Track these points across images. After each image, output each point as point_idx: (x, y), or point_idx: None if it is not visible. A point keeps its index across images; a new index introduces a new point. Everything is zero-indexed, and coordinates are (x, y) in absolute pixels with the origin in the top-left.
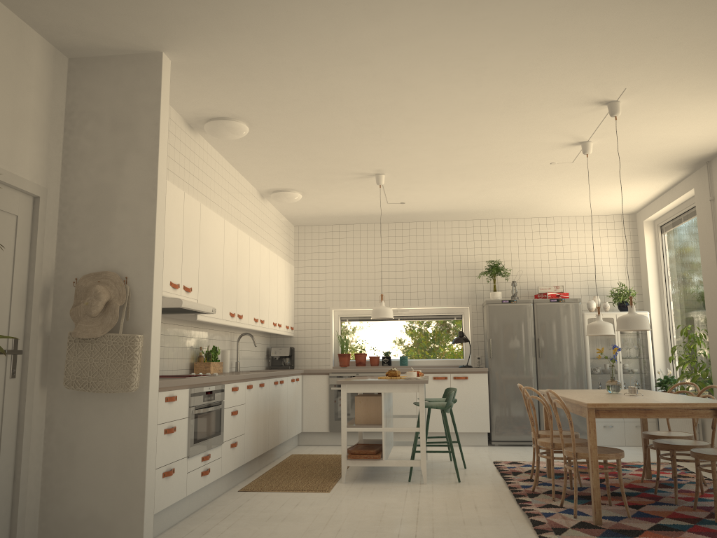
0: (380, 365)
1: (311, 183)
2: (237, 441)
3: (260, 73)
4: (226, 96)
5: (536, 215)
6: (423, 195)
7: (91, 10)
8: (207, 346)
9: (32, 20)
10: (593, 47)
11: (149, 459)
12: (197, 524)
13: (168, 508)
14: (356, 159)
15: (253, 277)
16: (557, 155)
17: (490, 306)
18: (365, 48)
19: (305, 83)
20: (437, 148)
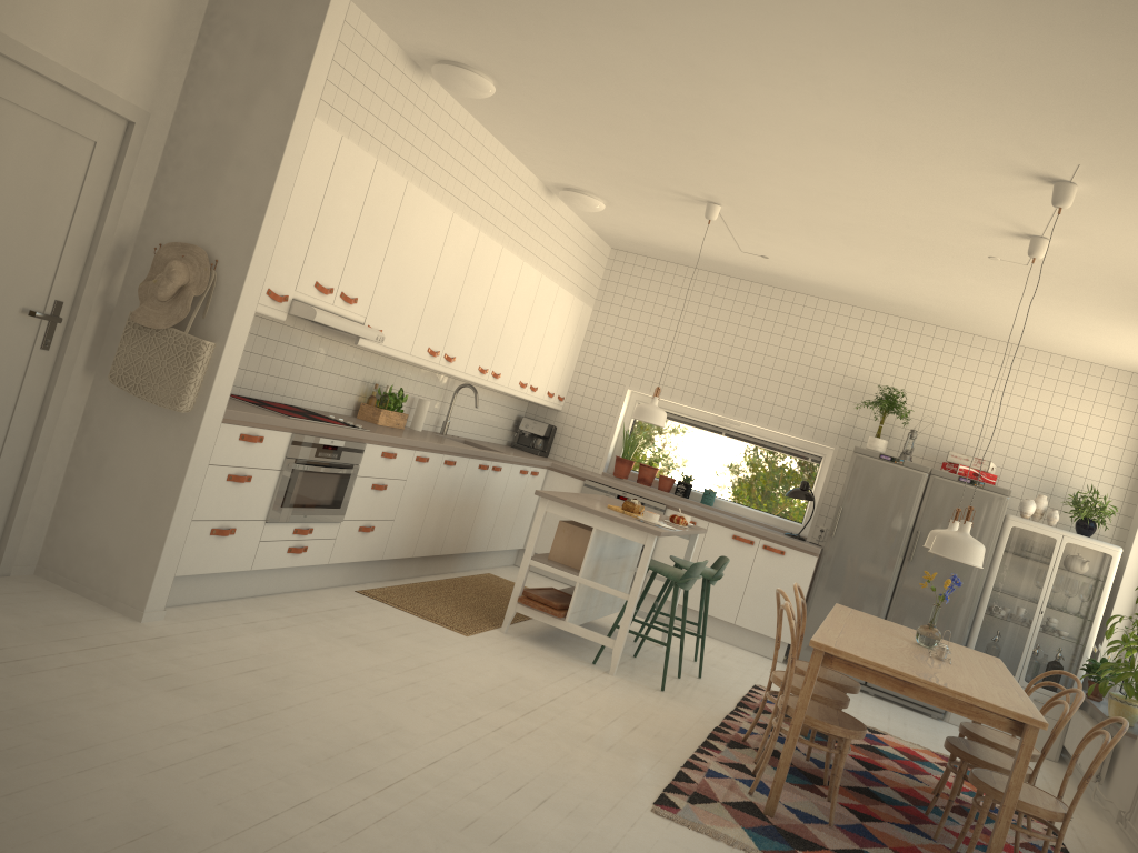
0: (673, 492)
1: (614, 190)
2: (373, 526)
3: (487, 11)
4: (451, 32)
5: (994, 336)
6: (793, 253)
7: None
8: (396, 386)
9: None
10: (996, 83)
11: (183, 504)
12: (254, 609)
13: (219, 576)
14: (669, 171)
15: (493, 307)
16: (995, 246)
17: (858, 457)
18: (626, 6)
19: (557, 39)
20: (792, 186)
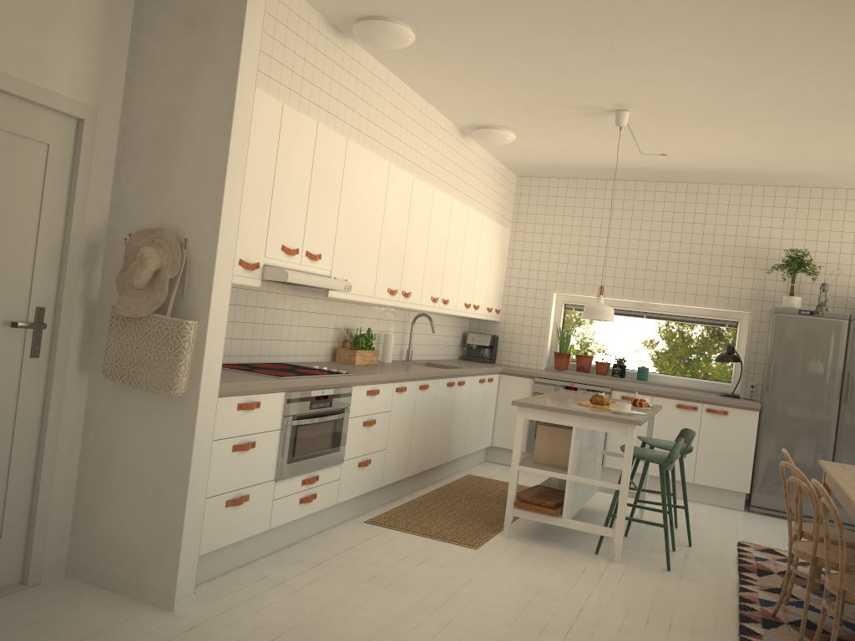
0: (610, 374)
1: (525, 118)
2: (370, 459)
3: None
4: None
5: None
6: (693, 144)
7: None
8: (363, 327)
9: None
10: None
11: (194, 486)
12: (278, 567)
13: (240, 541)
14: (581, 86)
15: (434, 242)
16: None
17: (779, 316)
18: None
19: None
20: (707, 74)
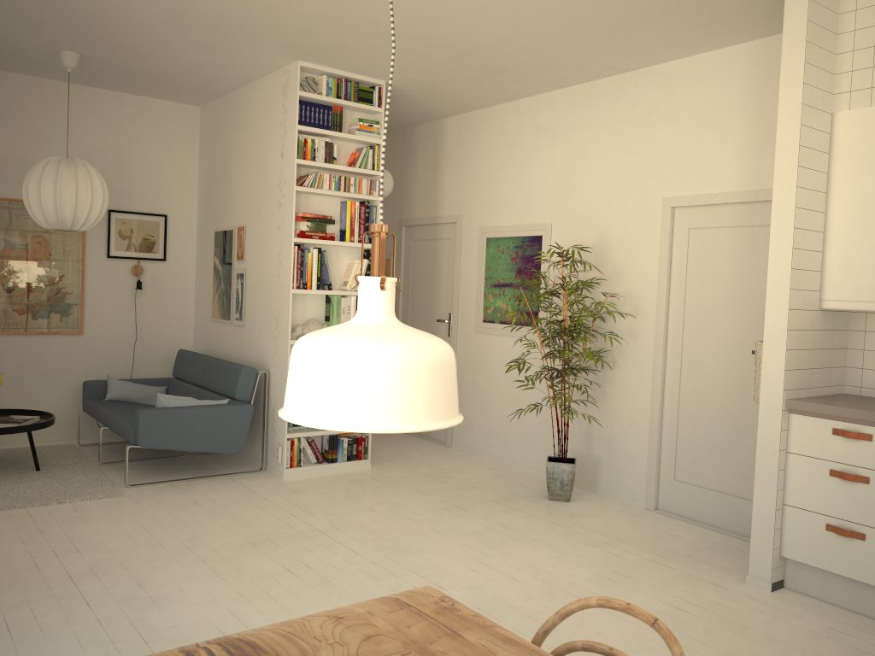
0: None
1: None
2: None
3: None
4: None
5: None
6: None
7: (717, 20)
8: None
9: (763, 34)
10: None
11: (760, 482)
12: None
13: None
14: None
15: None
16: None
17: None
18: None
19: None
20: None
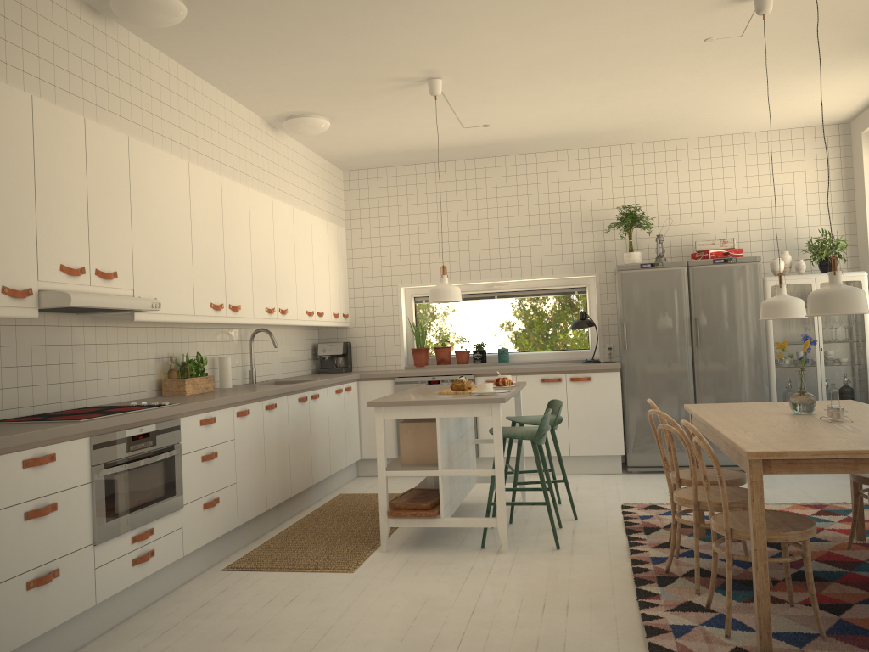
0: (471, 362)
1: (335, 100)
2: (218, 497)
3: None
4: None
5: (694, 134)
6: (512, 110)
7: None
8: (192, 353)
9: None
10: None
11: None
12: (115, 647)
13: (59, 628)
14: (386, 53)
15: (259, 248)
16: (714, 23)
17: (623, 274)
18: None
19: None
20: (511, 24)
